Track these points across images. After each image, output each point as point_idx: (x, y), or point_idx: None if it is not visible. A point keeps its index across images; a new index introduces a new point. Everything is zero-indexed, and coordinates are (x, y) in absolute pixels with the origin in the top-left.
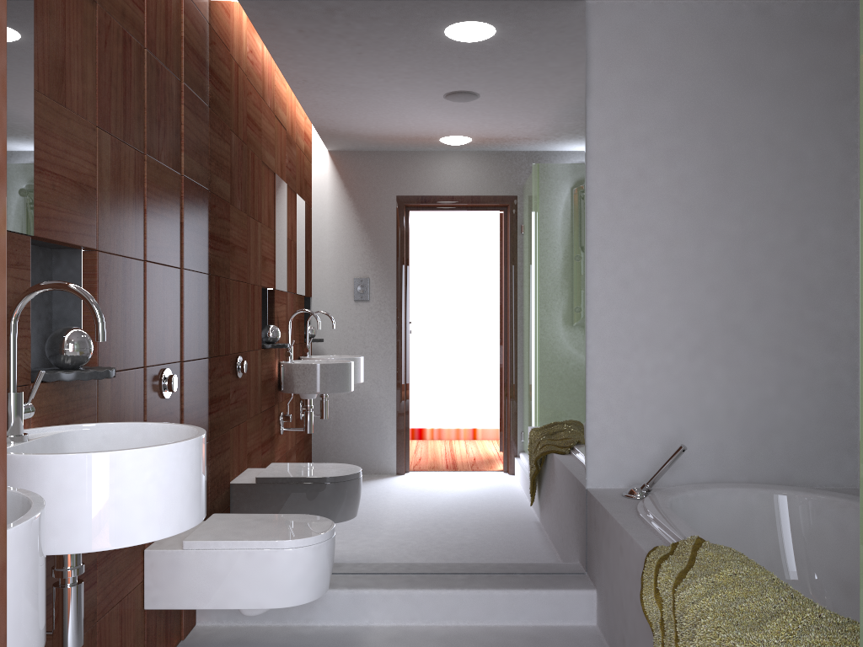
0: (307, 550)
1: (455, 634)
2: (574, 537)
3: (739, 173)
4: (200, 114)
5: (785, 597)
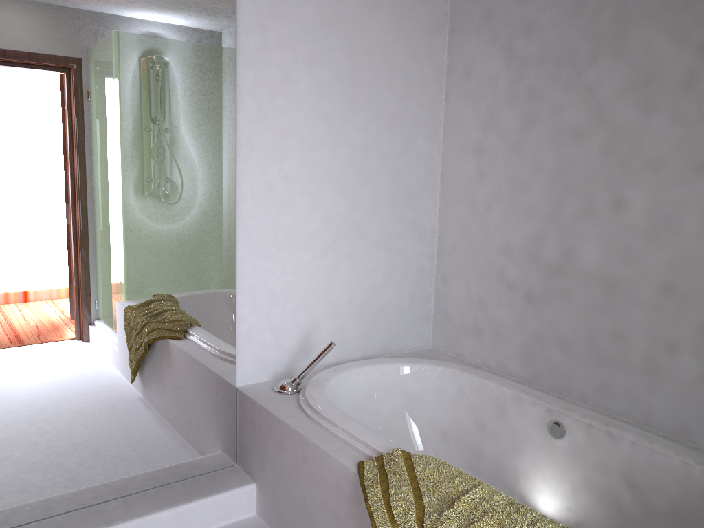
0: None
1: None
2: (226, 435)
3: (365, 85)
4: None
5: (538, 524)
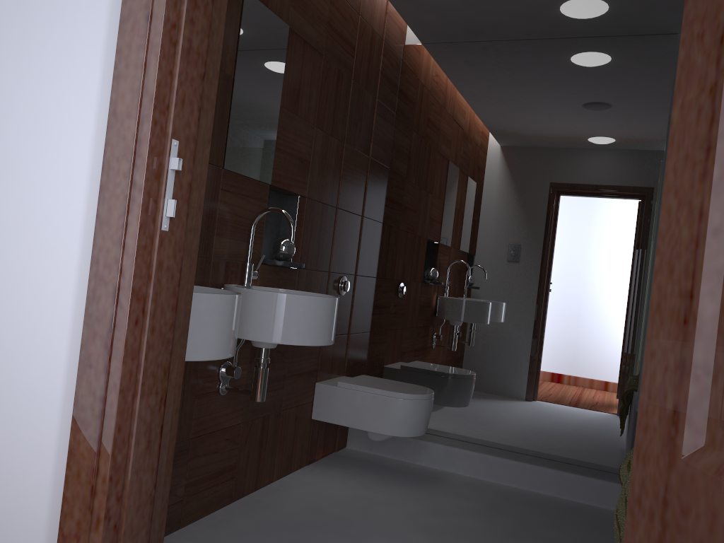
0: (410, 402)
1: (513, 491)
2: (621, 446)
3: None
4: (387, 119)
5: None
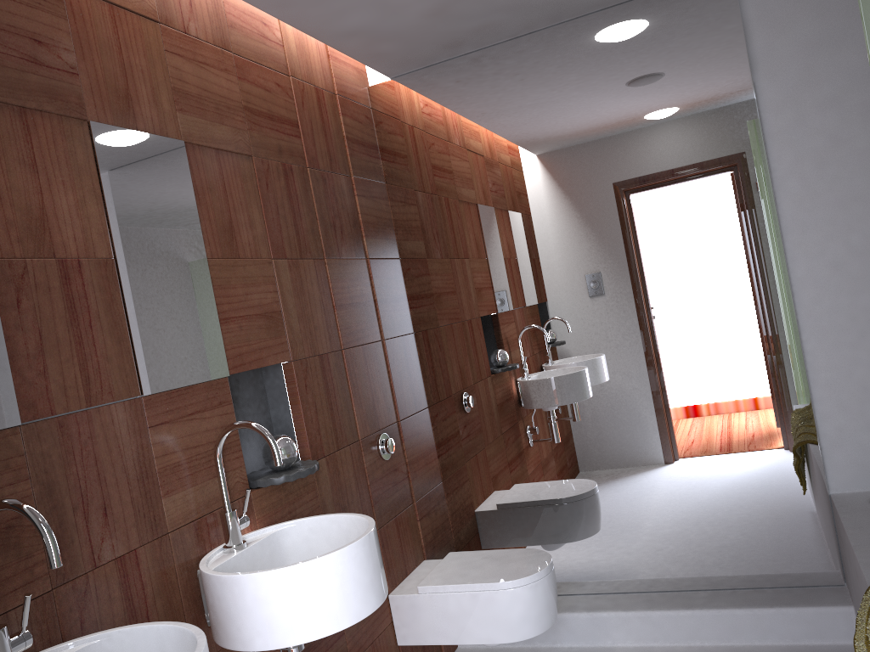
0: (524, 589)
1: None
2: (824, 548)
3: None
4: (376, 195)
5: None
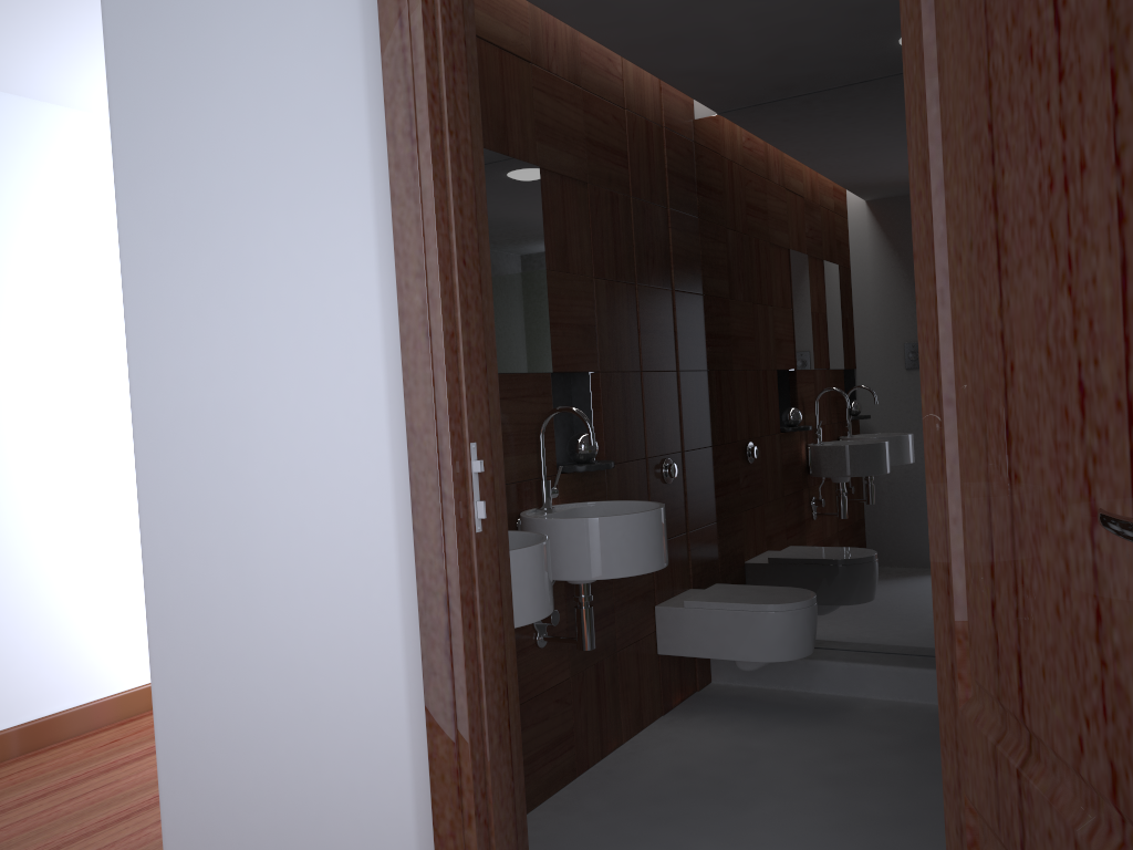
0: (784, 614)
1: None
2: None
3: None
4: (688, 229)
5: None
